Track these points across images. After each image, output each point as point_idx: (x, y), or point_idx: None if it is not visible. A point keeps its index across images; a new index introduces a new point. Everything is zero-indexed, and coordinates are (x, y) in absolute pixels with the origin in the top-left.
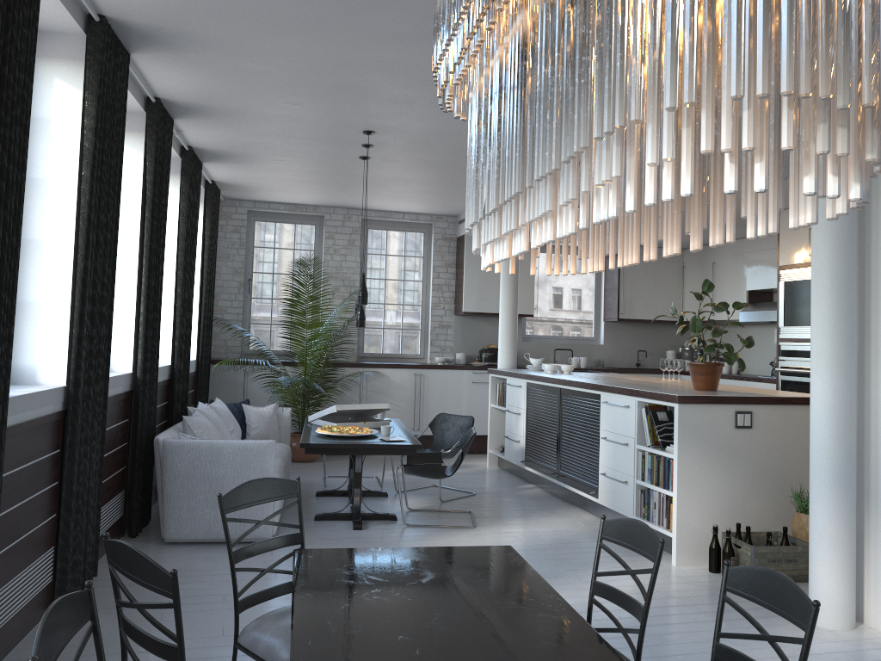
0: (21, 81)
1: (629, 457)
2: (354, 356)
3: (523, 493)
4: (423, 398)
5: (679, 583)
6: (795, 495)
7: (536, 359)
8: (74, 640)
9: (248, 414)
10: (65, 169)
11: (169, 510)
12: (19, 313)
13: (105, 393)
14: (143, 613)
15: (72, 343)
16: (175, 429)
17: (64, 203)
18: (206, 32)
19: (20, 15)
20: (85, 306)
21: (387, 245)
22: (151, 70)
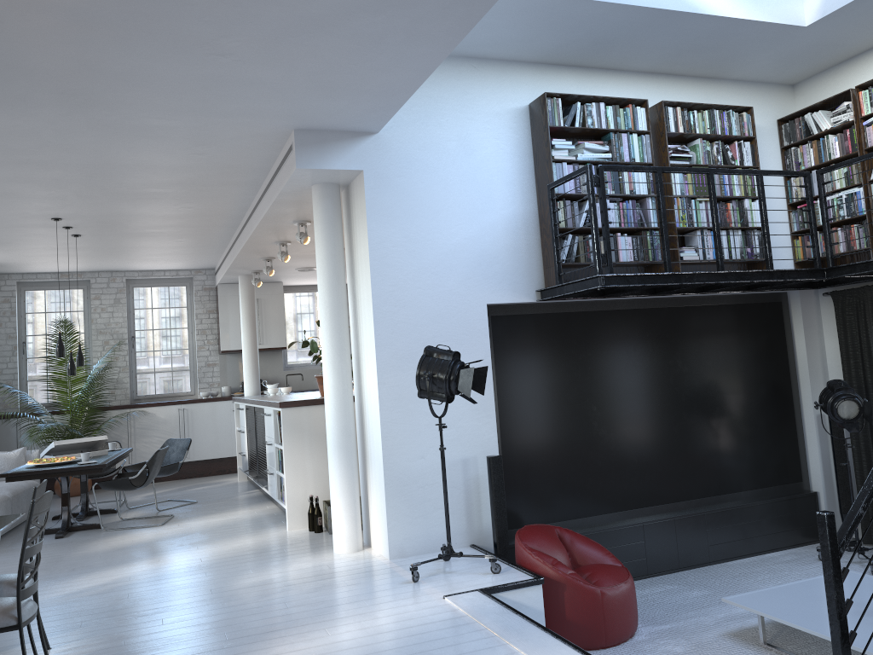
0: None
1: (273, 454)
2: (127, 400)
3: (240, 497)
4: (188, 429)
5: (272, 541)
6: None
7: (271, 385)
8: None
9: None
10: None
11: None
12: None
13: None
14: None
15: None
16: None
17: None
18: None
19: None
20: None
21: (153, 300)
22: None
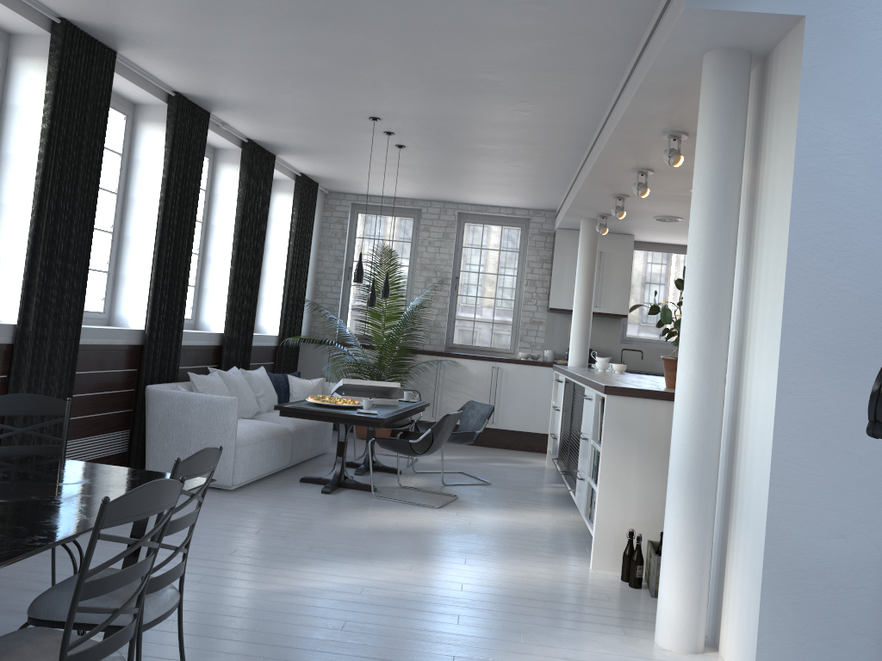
0: None
1: (587, 453)
2: (441, 346)
3: (542, 490)
4: (500, 391)
5: (566, 583)
6: None
7: (601, 358)
8: None
9: (291, 384)
10: (31, 146)
11: (149, 450)
12: None
13: (77, 338)
14: None
15: (21, 289)
16: (185, 384)
17: (27, 174)
18: (147, 26)
19: None
20: (36, 260)
21: (483, 239)
22: (147, 65)
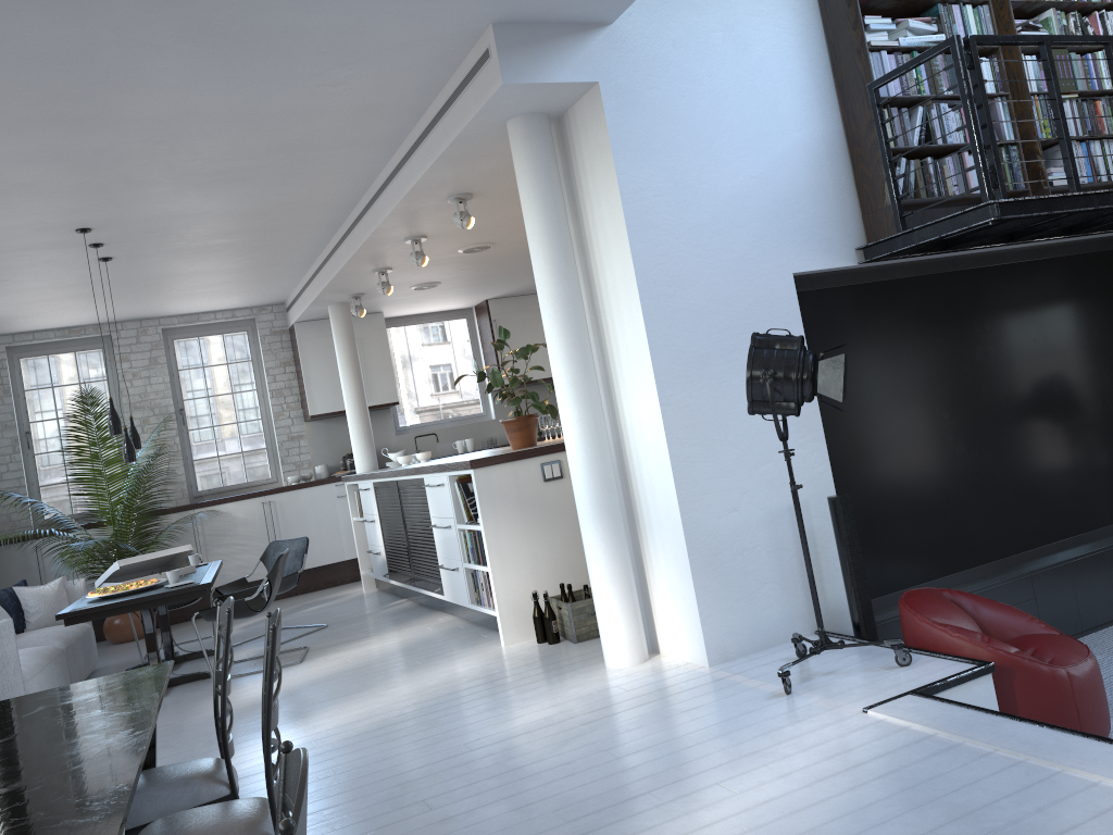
0: None
1: (454, 540)
2: (185, 498)
3: (386, 611)
4: (279, 528)
5: (494, 663)
6: None
7: (395, 453)
8: None
9: (23, 598)
10: None
11: None
12: None
13: None
14: None
15: None
16: None
17: None
18: None
19: None
20: None
21: (203, 355)
22: None
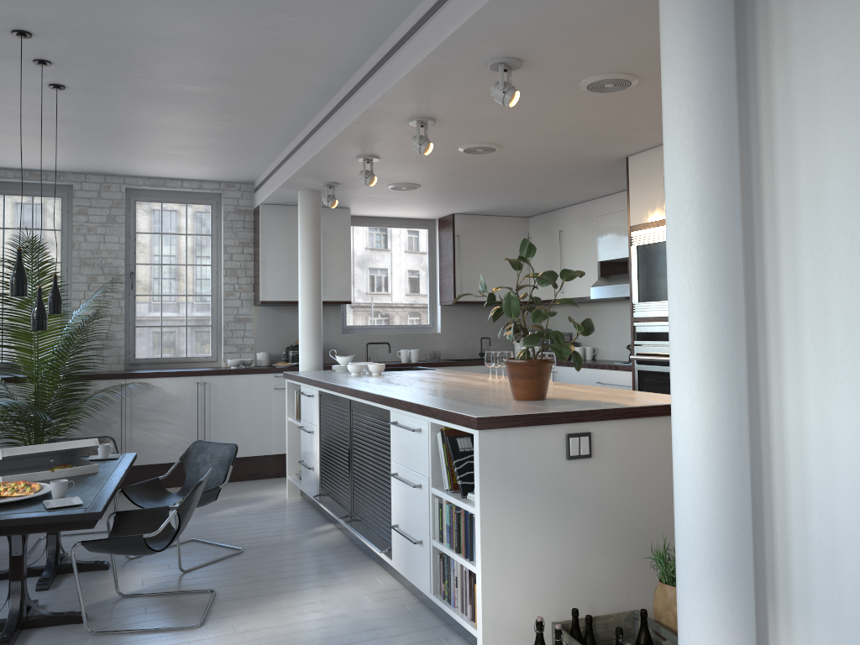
0: None
1: (423, 505)
2: (120, 364)
3: (312, 543)
4: (210, 412)
5: None
6: (657, 555)
7: (344, 357)
8: None
9: None
10: None
11: None
12: None
13: None
14: None
15: None
16: None
17: None
18: None
19: None
20: None
21: (163, 221)
22: None
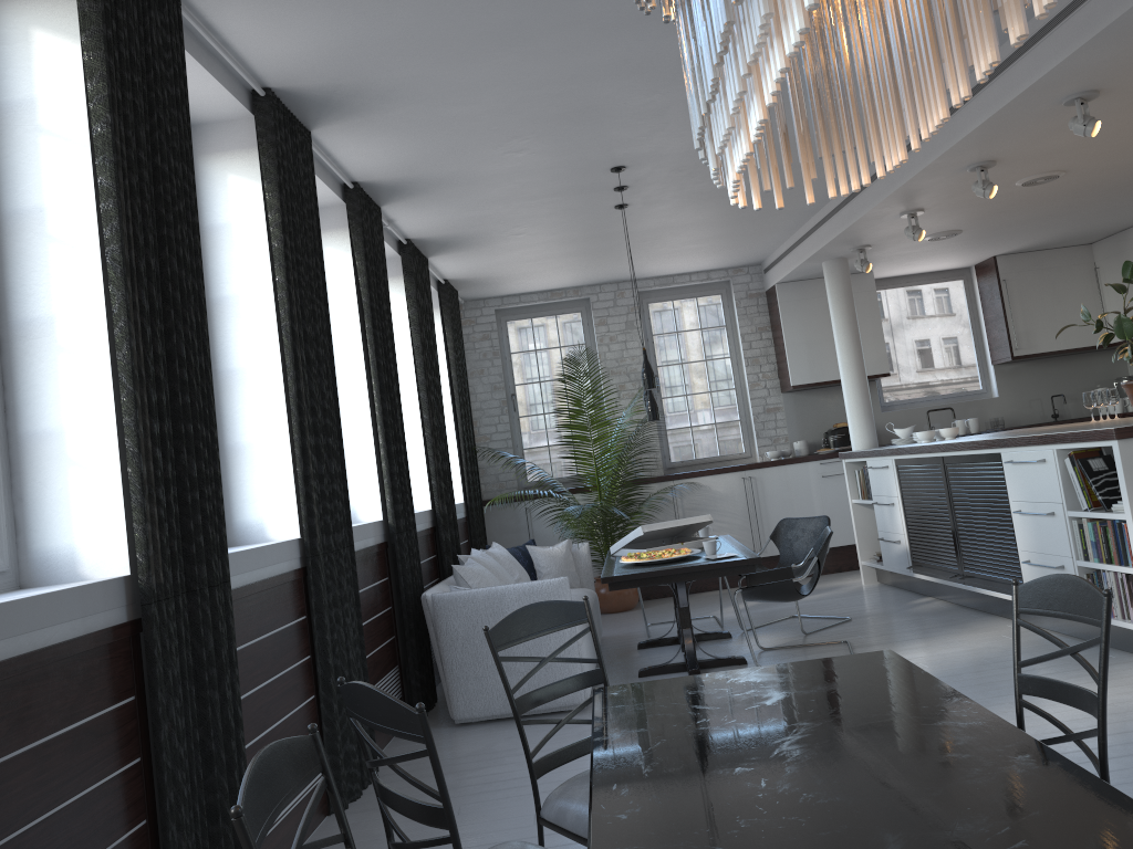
0: (180, 171)
1: (1059, 531)
2: (659, 469)
3: (918, 610)
4: (760, 507)
5: None
6: None
7: (903, 429)
8: (356, 846)
9: (535, 557)
10: (257, 278)
11: (454, 683)
12: (234, 459)
13: (350, 544)
14: (396, 769)
15: (298, 485)
16: (445, 583)
17: (262, 319)
18: (388, 79)
19: (164, 93)
20: (306, 438)
21: (676, 319)
22: (339, 146)
